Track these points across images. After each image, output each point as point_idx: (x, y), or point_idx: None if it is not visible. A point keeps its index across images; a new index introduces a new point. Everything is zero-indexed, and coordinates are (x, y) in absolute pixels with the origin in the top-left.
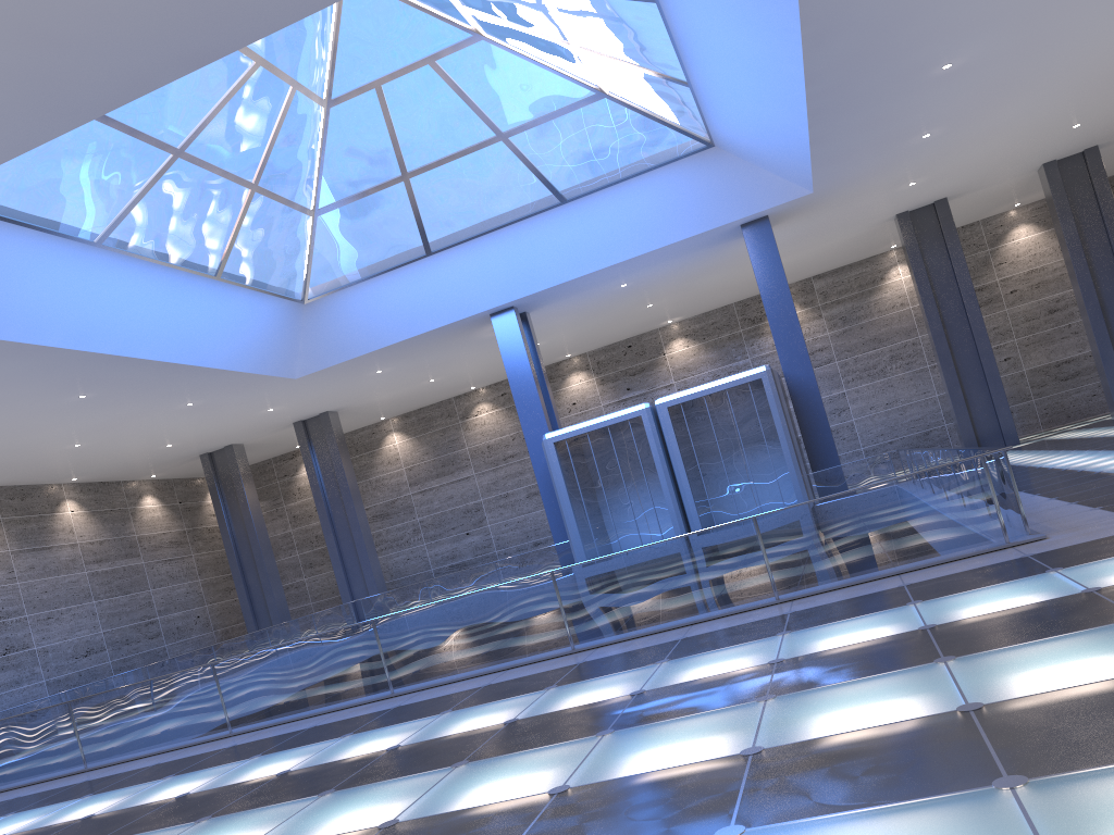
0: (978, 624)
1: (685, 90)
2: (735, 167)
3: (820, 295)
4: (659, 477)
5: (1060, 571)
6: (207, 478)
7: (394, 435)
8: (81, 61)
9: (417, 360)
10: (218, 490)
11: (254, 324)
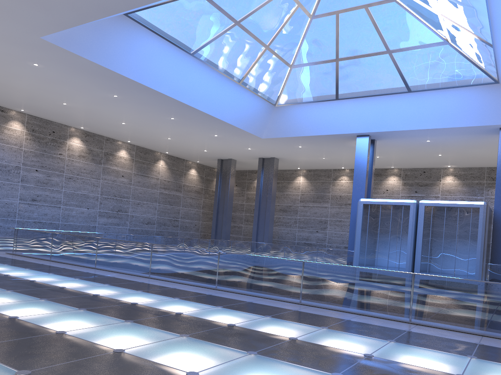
0: None
1: (490, 49)
2: None
3: None
4: (408, 238)
5: None
6: (217, 169)
7: (301, 177)
8: None
9: (318, 146)
10: (219, 176)
11: (250, 109)
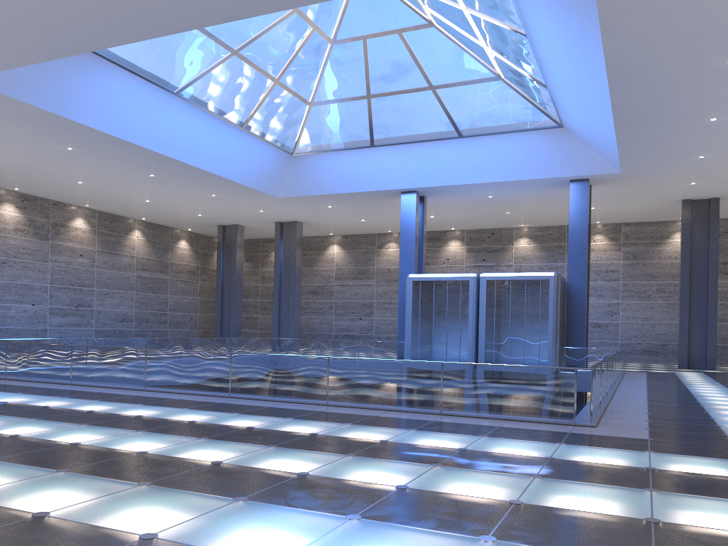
0: (480, 455)
1: (546, 90)
2: (574, 144)
3: (624, 236)
4: (468, 321)
5: (561, 444)
6: (217, 240)
7: (335, 246)
8: (165, 5)
9: (354, 206)
10: (221, 249)
11: (259, 160)
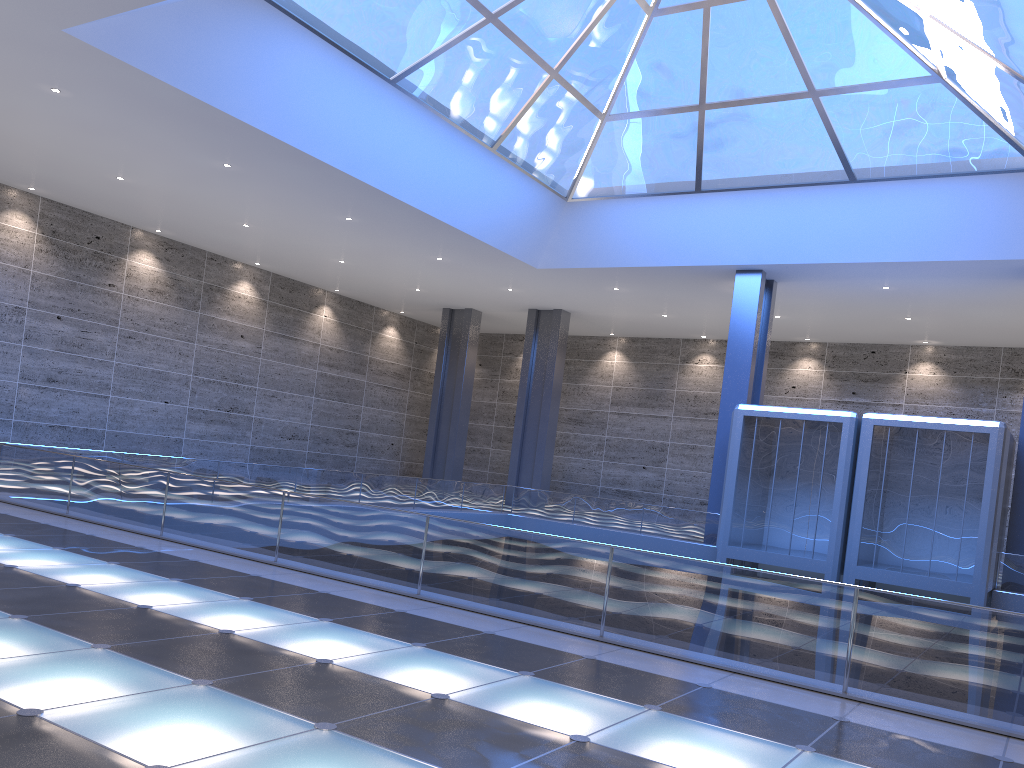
0: None
1: None
2: None
3: None
4: (835, 491)
5: None
6: (441, 330)
7: (615, 353)
8: None
9: (654, 291)
10: (445, 344)
11: (513, 204)
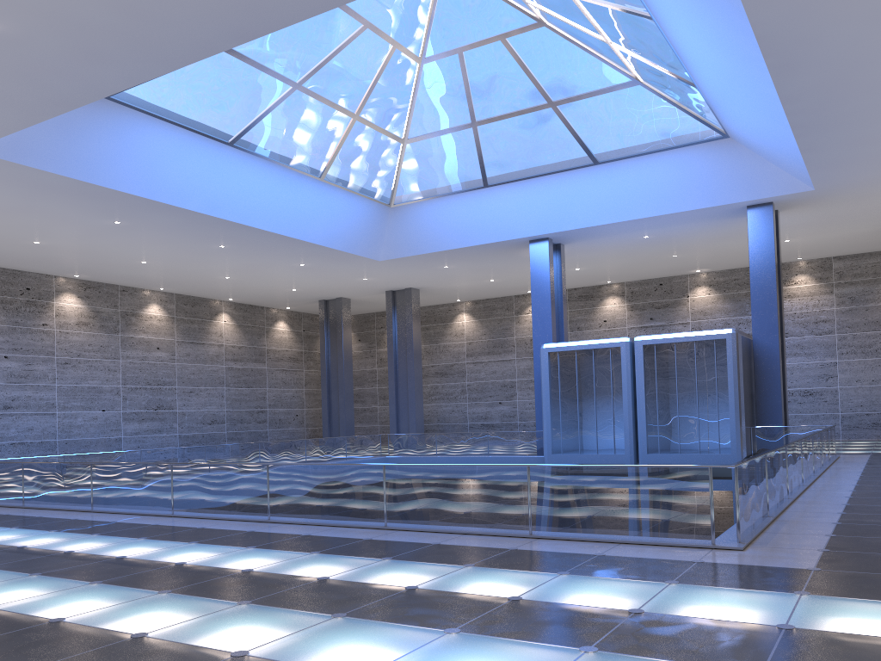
0: (533, 610)
1: (696, 90)
2: (746, 158)
3: (836, 274)
4: (623, 399)
5: (670, 585)
6: (320, 318)
7: (464, 315)
8: (162, 29)
9: (475, 264)
10: (325, 329)
11: (348, 216)
